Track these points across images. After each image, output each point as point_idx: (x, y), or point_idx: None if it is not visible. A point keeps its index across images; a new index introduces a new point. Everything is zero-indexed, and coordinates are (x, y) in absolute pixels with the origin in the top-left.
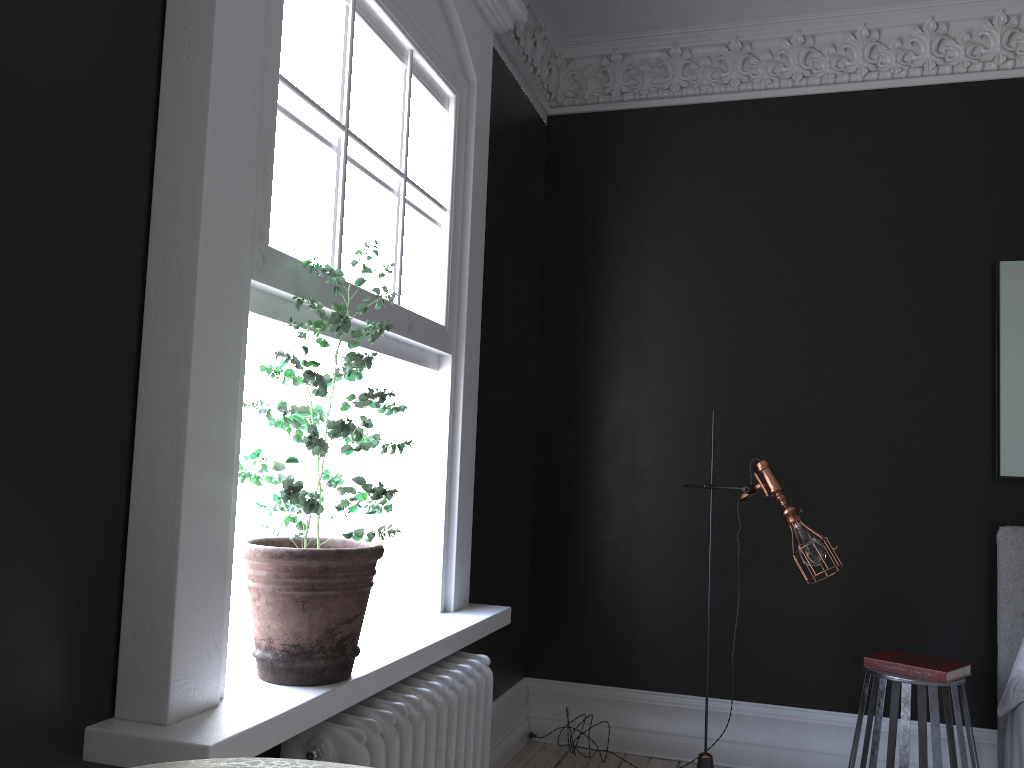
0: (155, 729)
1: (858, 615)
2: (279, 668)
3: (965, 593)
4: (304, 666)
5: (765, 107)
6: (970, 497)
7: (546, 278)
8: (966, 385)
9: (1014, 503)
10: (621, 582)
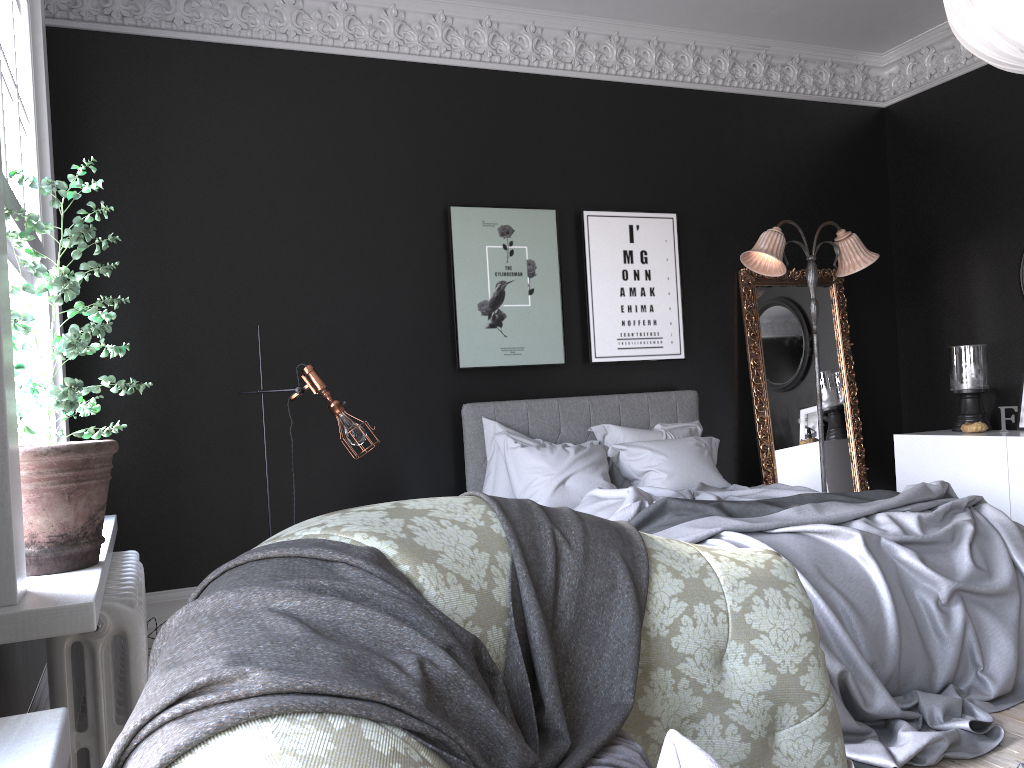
0: (13, 607)
1: (370, 487)
2: (46, 559)
3: (442, 457)
4: (72, 552)
5: (264, 55)
6: (441, 385)
7: None
8: (433, 301)
9: (469, 387)
10: (165, 493)
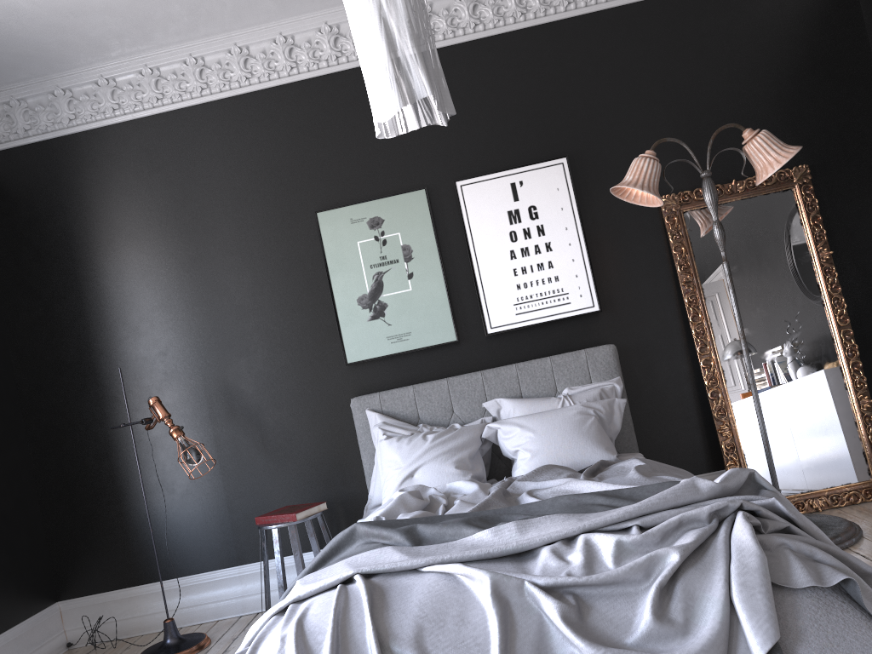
0: None
1: (281, 485)
2: None
3: (346, 450)
4: None
5: (138, 125)
6: (335, 382)
7: (2, 287)
8: (316, 304)
9: (363, 379)
10: (113, 508)
